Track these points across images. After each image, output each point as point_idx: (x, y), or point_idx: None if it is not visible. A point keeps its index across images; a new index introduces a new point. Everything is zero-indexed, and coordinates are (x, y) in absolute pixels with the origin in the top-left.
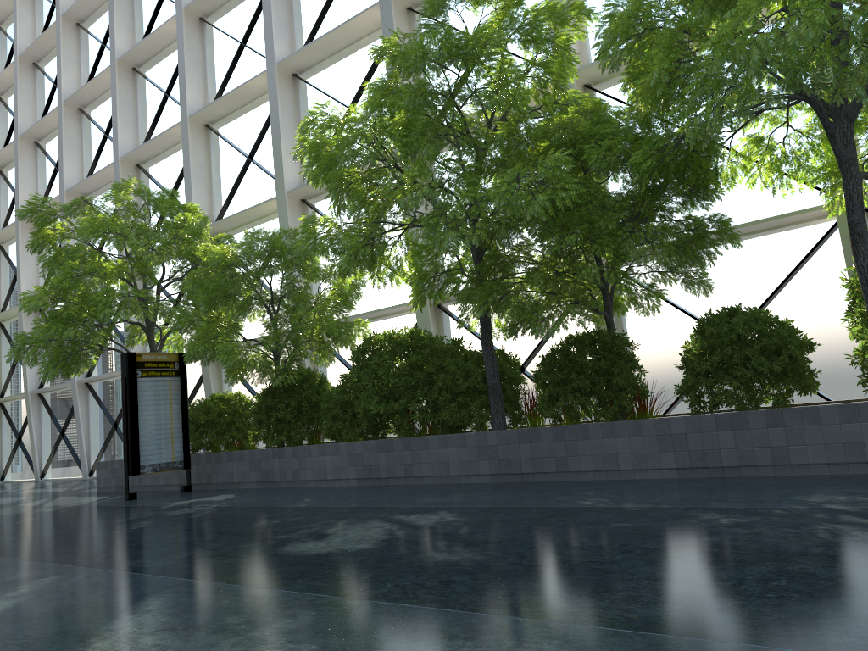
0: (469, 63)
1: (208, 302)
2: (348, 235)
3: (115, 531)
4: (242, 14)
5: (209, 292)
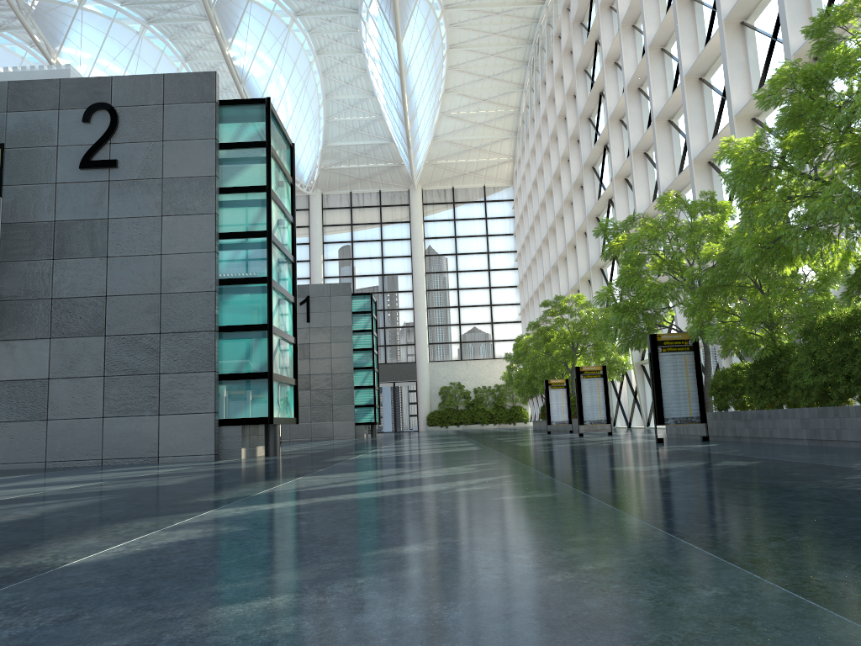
0: (812, 92)
1: (702, 292)
2: (749, 243)
3: (588, 456)
4: (775, 8)
5: (708, 283)
